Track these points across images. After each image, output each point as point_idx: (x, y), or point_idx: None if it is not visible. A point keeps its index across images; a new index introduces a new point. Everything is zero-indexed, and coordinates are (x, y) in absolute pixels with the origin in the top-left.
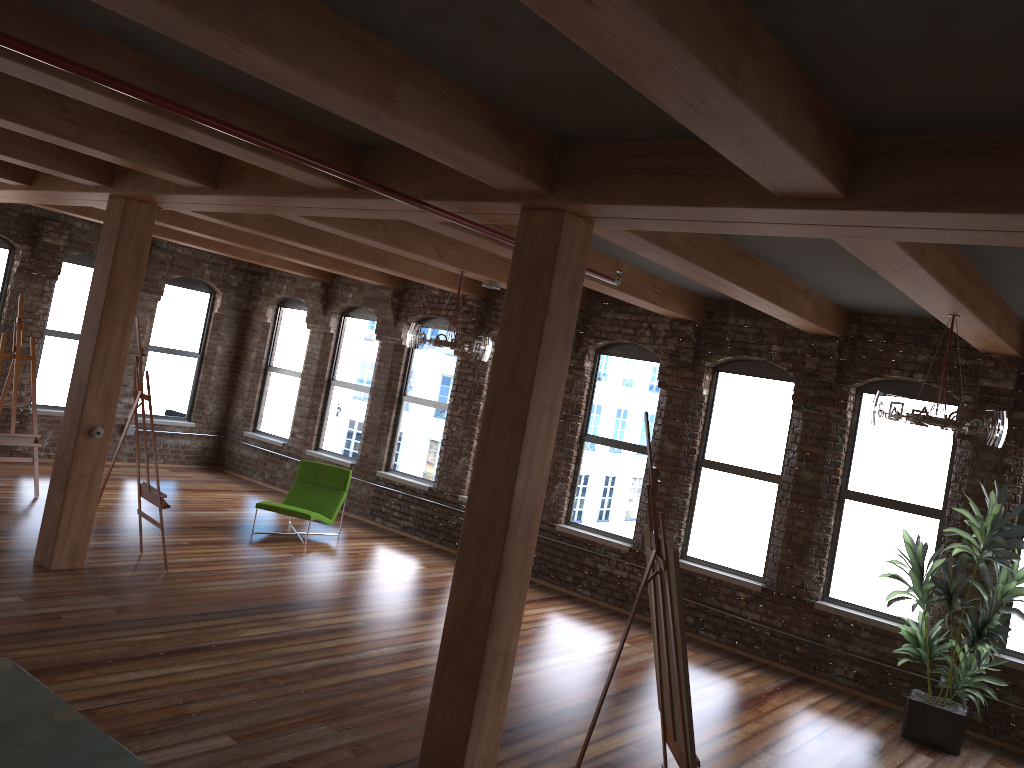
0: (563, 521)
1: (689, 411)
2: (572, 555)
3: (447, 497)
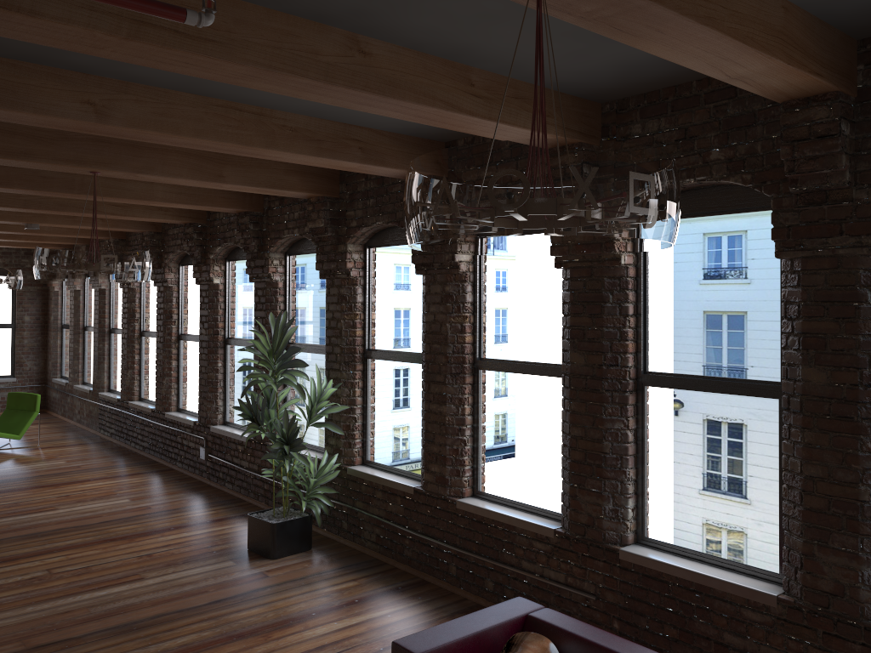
0: (174, 409)
1: (210, 299)
2: (173, 436)
3: (125, 404)
